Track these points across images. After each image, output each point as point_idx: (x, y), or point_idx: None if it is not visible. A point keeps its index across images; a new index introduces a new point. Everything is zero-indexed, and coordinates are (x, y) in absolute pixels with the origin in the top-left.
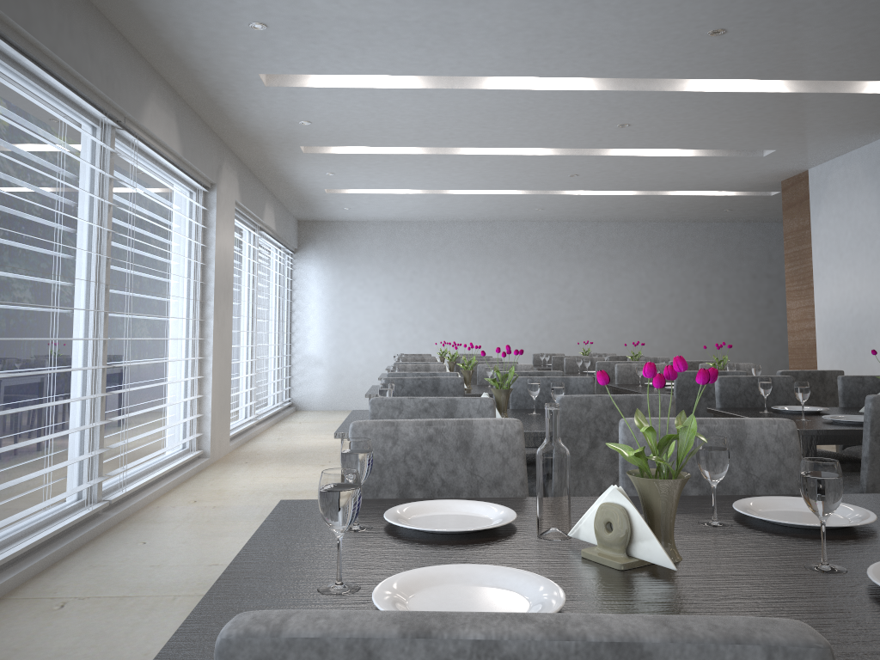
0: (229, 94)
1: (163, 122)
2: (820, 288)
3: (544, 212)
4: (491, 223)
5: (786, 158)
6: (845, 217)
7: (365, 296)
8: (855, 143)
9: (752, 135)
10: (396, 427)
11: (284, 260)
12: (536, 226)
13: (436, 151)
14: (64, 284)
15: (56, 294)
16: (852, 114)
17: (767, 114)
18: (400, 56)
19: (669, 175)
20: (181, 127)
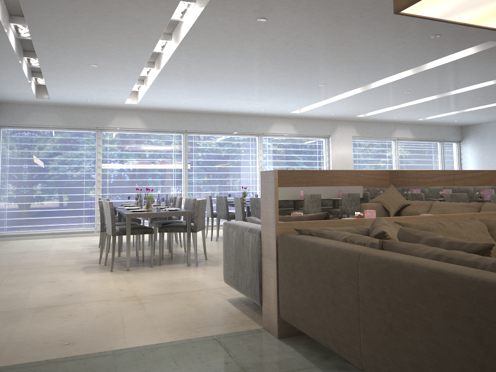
0: (299, 115)
1: (283, 128)
2: None
3: None
4: None
5: None
6: None
7: (492, 160)
8: None
9: (470, 78)
10: (169, 196)
11: (456, 146)
12: None
13: (396, 107)
14: (246, 173)
15: (243, 176)
16: (468, 67)
17: (436, 77)
18: (295, 104)
19: None
20: (296, 126)
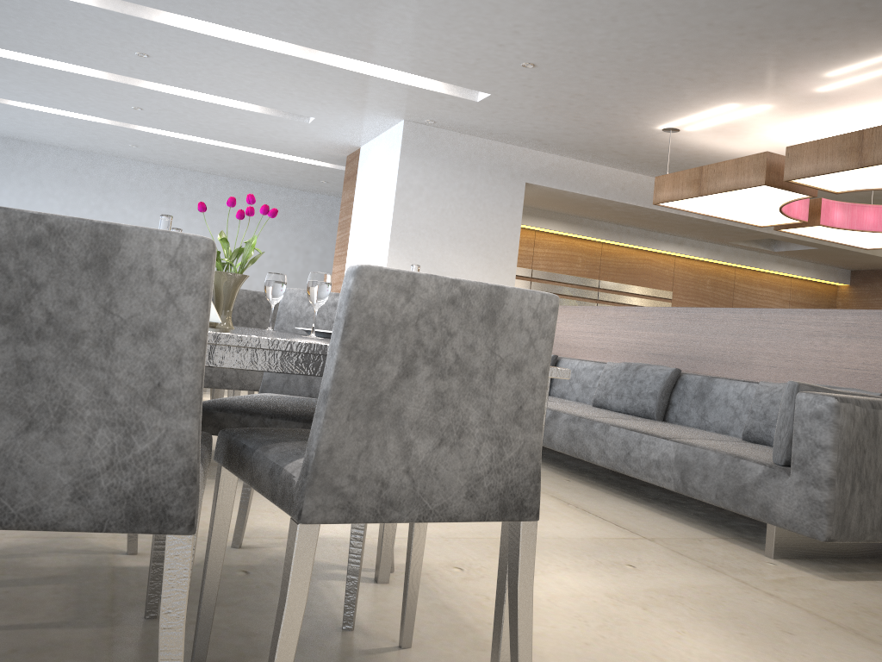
0: None
1: None
2: (350, 254)
3: (142, 151)
4: (92, 154)
5: (332, 130)
6: (371, 192)
7: None
8: (379, 124)
9: (279, 95)
10: None
11: None
12: (142, 166)
13: None
14: None
15: None
16: (352, 91)
17: (276, 73)
18: None
19: (237, 128)
20: None
